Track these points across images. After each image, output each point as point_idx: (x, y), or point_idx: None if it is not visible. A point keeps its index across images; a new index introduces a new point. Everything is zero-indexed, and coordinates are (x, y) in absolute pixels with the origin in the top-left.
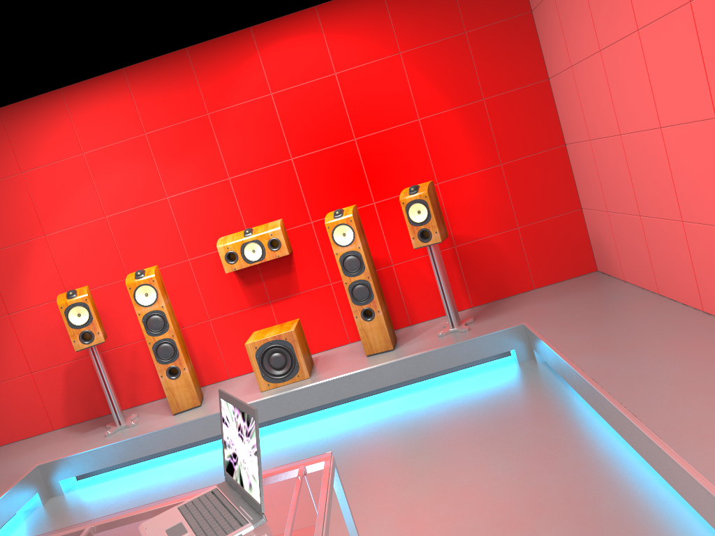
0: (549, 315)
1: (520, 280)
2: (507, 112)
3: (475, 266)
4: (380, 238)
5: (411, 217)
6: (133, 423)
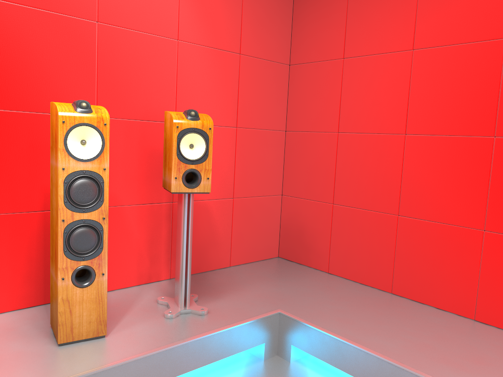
0: (300, 304)
1: (221, 254)
2: (255, 78)
3: None
4: None
5: (182, 149)
6: None
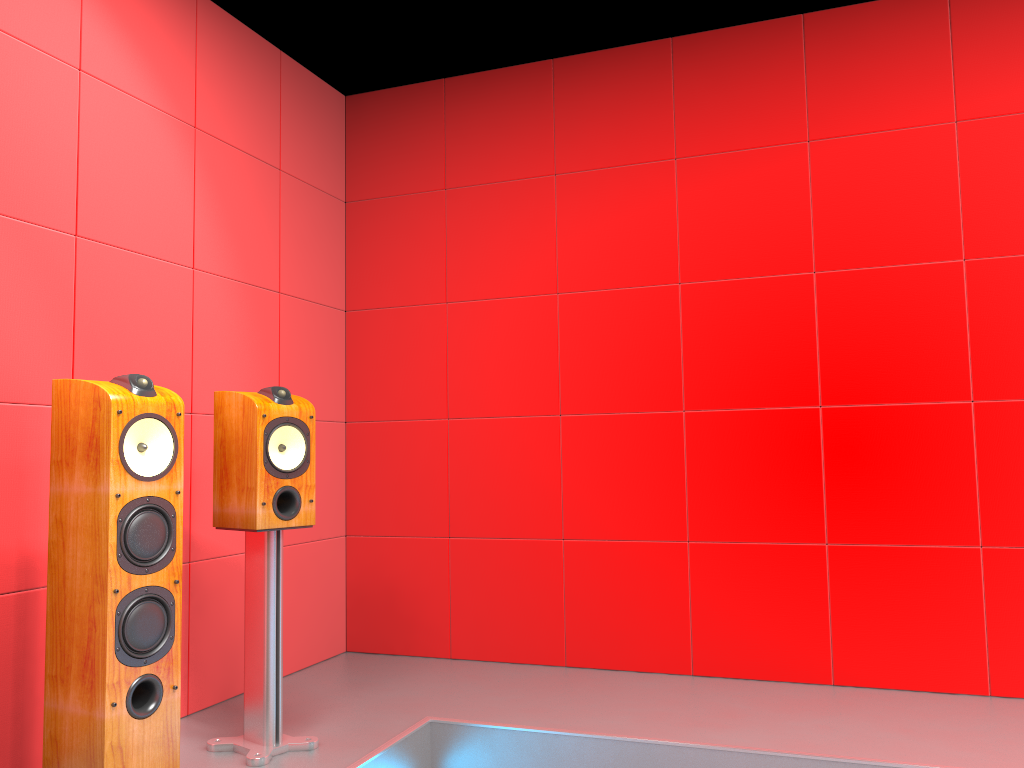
0: (451, 704)
1: None
2: (301, 332)
3: (210, 616)
4: None
5: (270, 454)
6: None
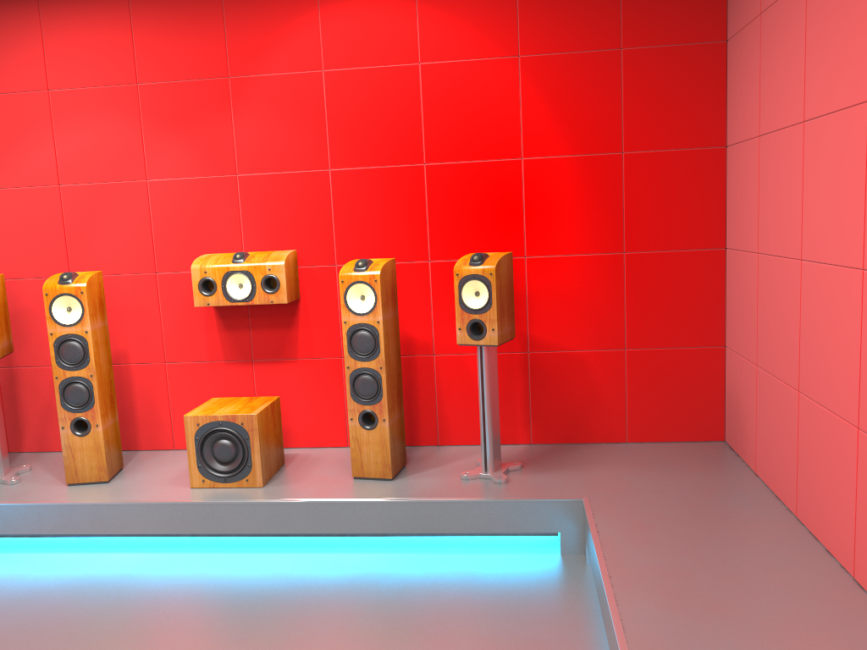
0: (625, 498)
1: (609, 424)
2: (653, 179)
3: (549, 388)
4: (425, 312)
5: (464, 298)
6: (12, 481)
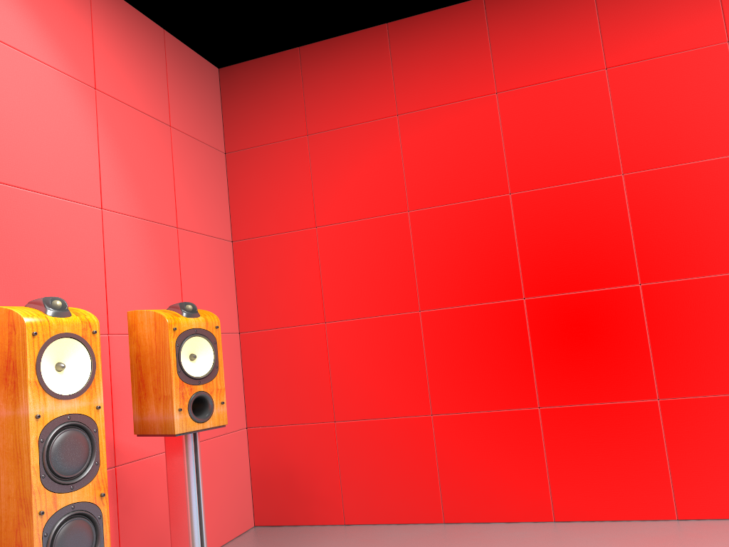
0: None
1: None
2: (197, 260)
3: (137, 513)
4: None
5: (183, 363)
6: None
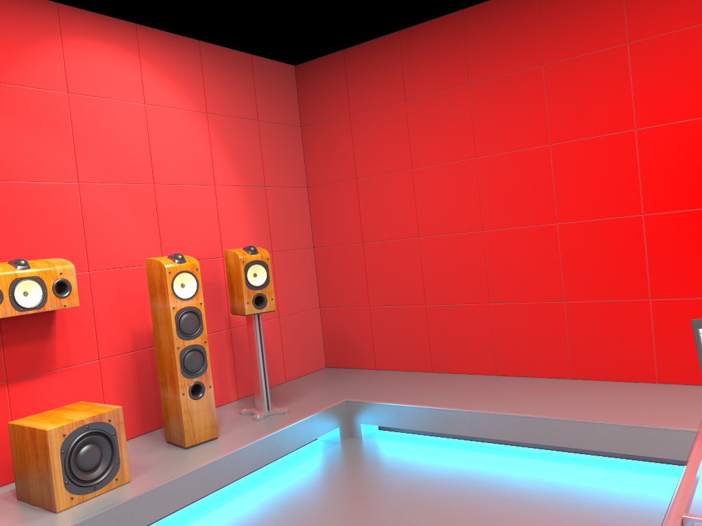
0: (360, 392)
1: (277, 371)
2: (280, 205)
3: (244, 353)
4: None
5: (249, 279)
6: None
